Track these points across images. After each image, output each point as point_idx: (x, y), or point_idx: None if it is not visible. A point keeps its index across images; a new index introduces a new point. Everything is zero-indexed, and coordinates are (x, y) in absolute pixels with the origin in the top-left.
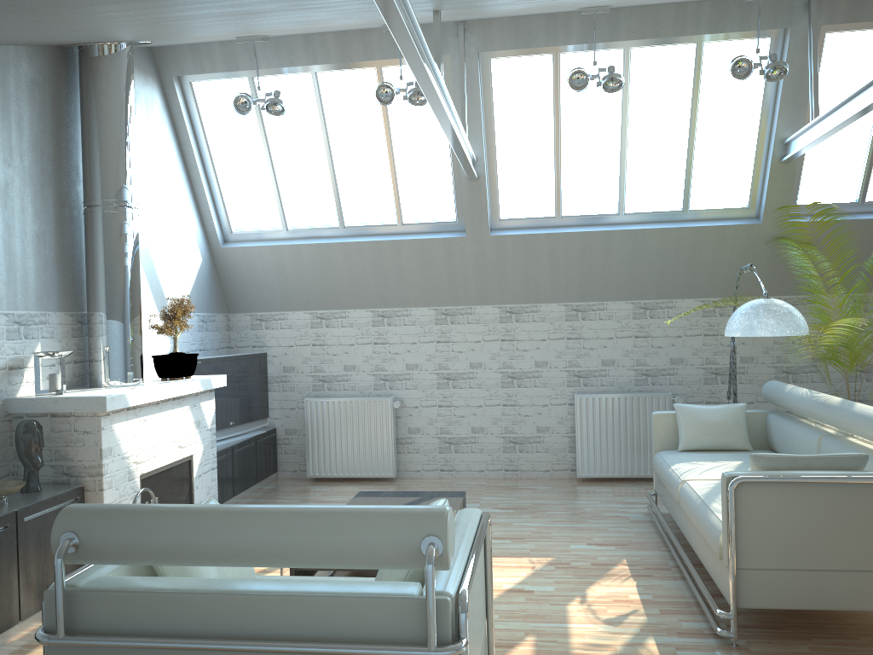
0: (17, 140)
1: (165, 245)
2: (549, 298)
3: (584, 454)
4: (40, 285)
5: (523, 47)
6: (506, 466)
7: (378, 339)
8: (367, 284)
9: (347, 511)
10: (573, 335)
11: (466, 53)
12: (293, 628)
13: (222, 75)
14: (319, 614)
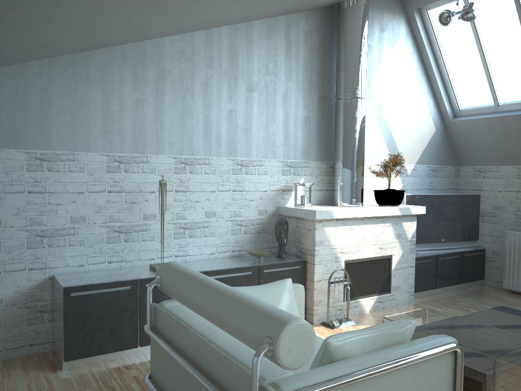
0: (295, 65)
1: (402, 120)
2: None
3: None
4: (305, 146)
5: None
6: None
7: None
8: None
9: (245, 302)
10: None
11: None
12: (211, 369)
13: (445, 1)
14: (219, 367)
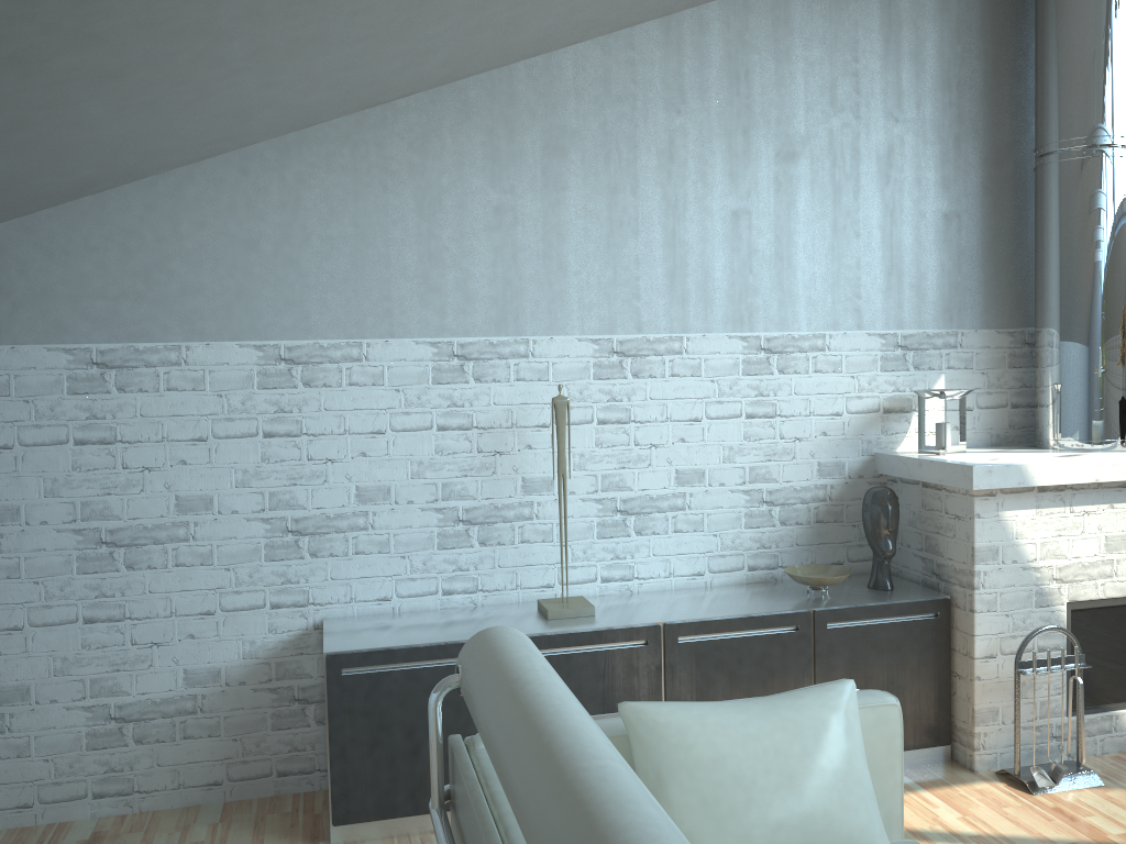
0: (911, 80)
1: None
2: None
3: None
4: (947, 290)
5: None
6: None
7: None
8: None
9: (594, 816)
10: None
11: None
12: None
13: None
14: None
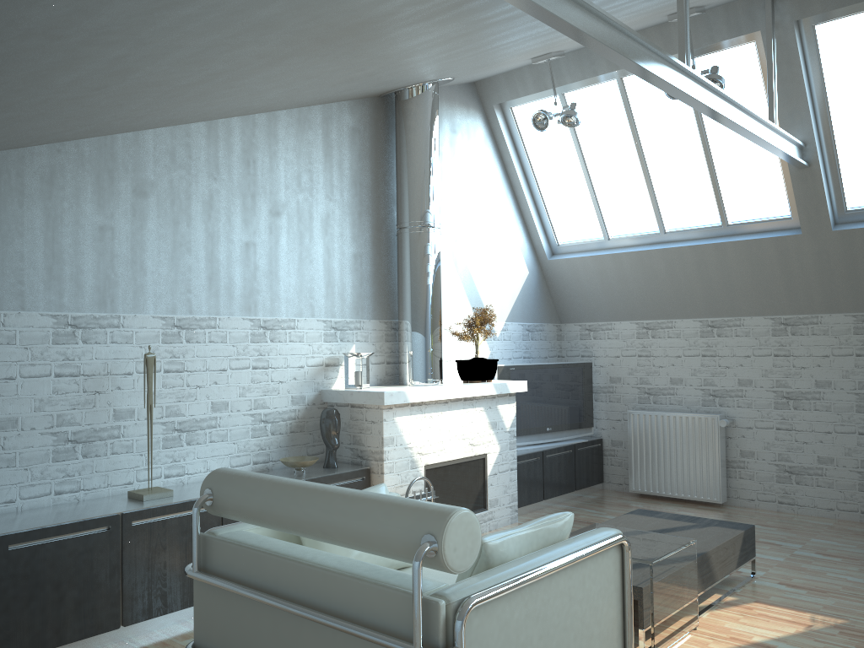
0: (338, 178)
1: (486, 260)
2: None
3: None
4: (356, 297)
5: (852, 2)
6: (863, 507)
7: (706, 350)
8: (693, 292)
9: (378, 499)
10: None
11: (779, 25)
12: (328, 601)
13: (536, 96)
14: (345, 593)
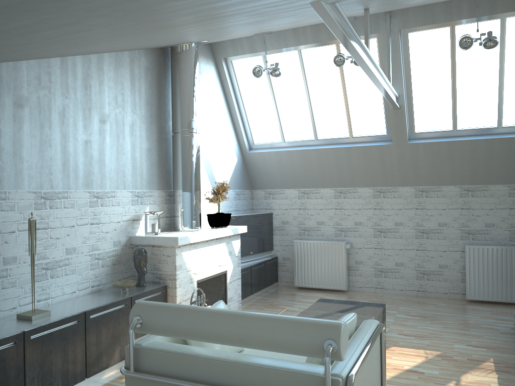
0: (138, 99)
1: (216, 152)
2: (448, 183)
3: (471, 284)
4: (149, 176)
5: (429, 24)
6: (418, 288)
7: (337, 206)
8: (331, 173)
9: (282, 319)
10: (465, 206)
11: (392, 31)
12: (249, 384)
13: (248, 55)
14: (263, 378)
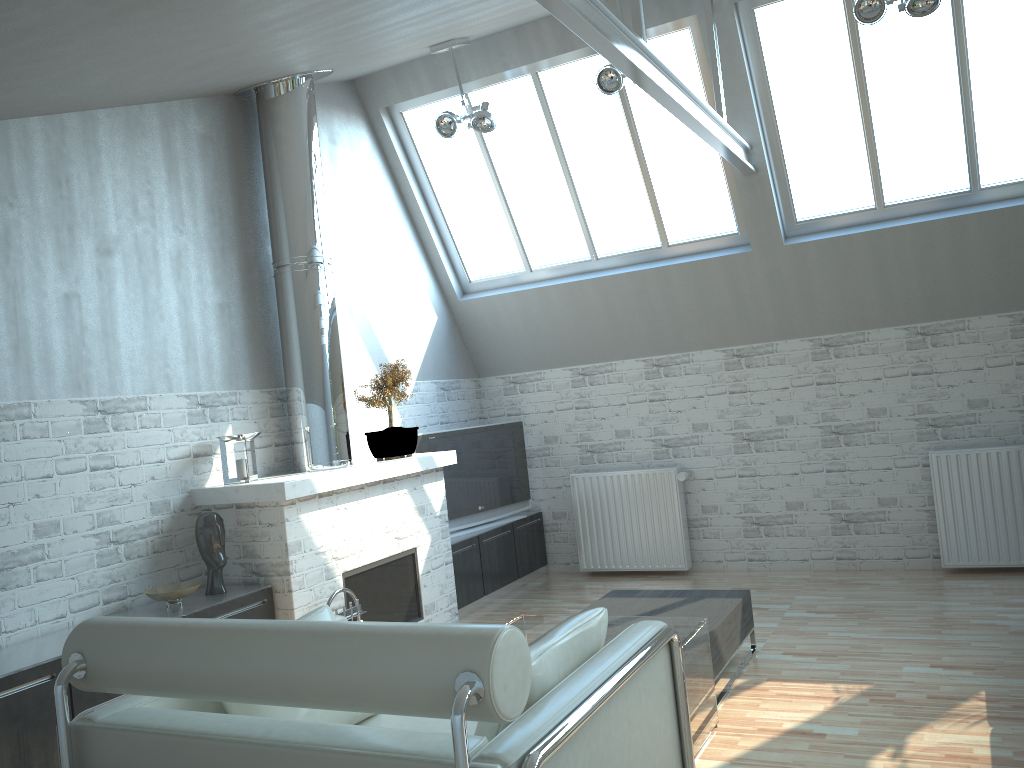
0: (189, 203)
1: (386, 304)
2: (880, 322)
3: (950, 534)
4: (227, 361)
5: None
6: (838, 553)
7: (654, 394)
8: (634, 327)
9: (371, 631)
10: (920, 369)
11: (717, 7)
12: None
13: (433, 97)
14: None
